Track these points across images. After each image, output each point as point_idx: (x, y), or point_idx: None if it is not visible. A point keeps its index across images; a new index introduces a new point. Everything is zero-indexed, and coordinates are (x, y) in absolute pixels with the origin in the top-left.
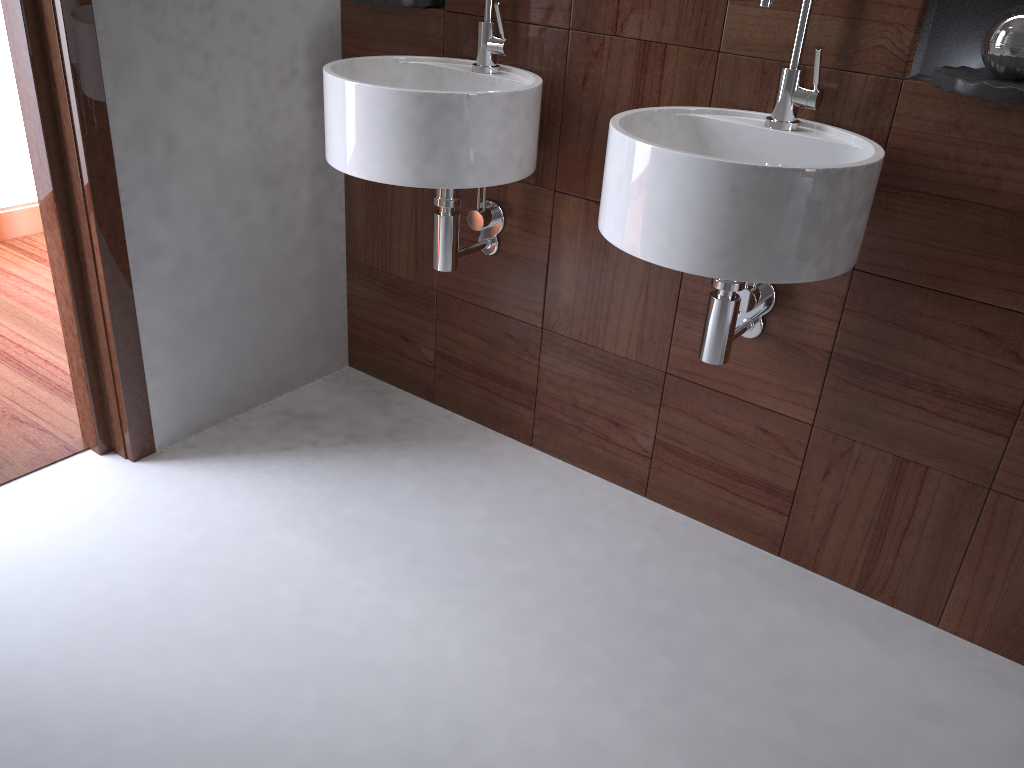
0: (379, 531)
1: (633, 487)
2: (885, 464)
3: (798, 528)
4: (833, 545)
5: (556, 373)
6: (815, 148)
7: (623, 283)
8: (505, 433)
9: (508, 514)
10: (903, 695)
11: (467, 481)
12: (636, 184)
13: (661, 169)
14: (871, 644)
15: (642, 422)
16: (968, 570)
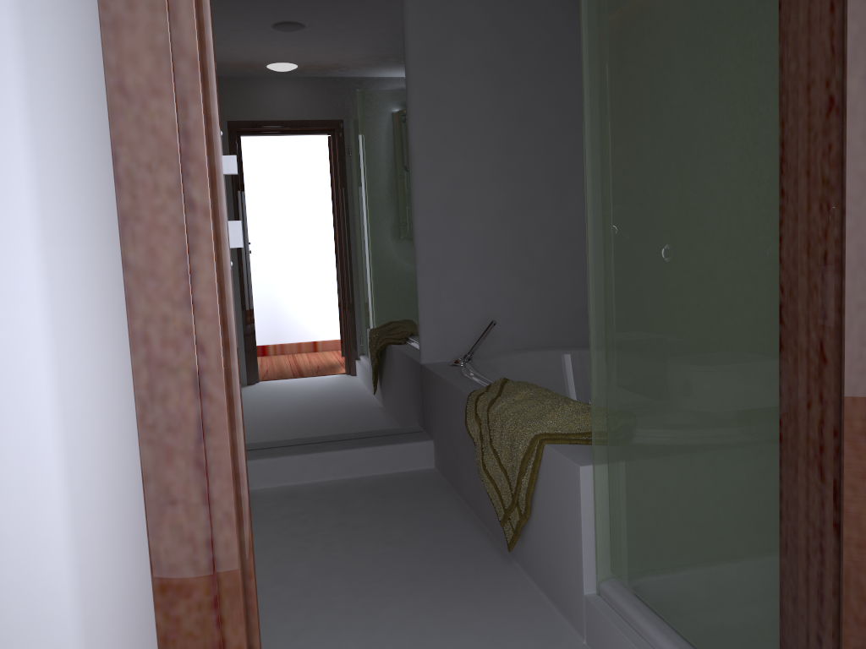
0: None
1: None
2: None
3: None
4: None
5: None
6: None
7: None
8: None
9: None
10: None
11: None
12: None
13: None
14: None
15: None
16: None
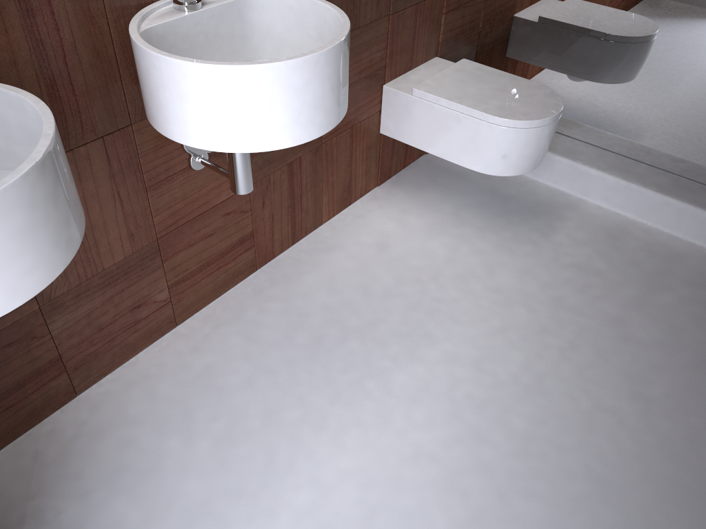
0: (190, 528)
1: (167, 329)
2: (285, 173)
3: (261, 246)
4: (277, 236)
5: (72, 325)
6: (227, 10)
7: (98, 208)
8: (48, 415)
9: (182, 420)
10: (372, 251)
11: (122, 451)
12: (292, 93)
13: (312, 70)
14: (335, 252)
15: (156, 285)
16: (325, 187)
